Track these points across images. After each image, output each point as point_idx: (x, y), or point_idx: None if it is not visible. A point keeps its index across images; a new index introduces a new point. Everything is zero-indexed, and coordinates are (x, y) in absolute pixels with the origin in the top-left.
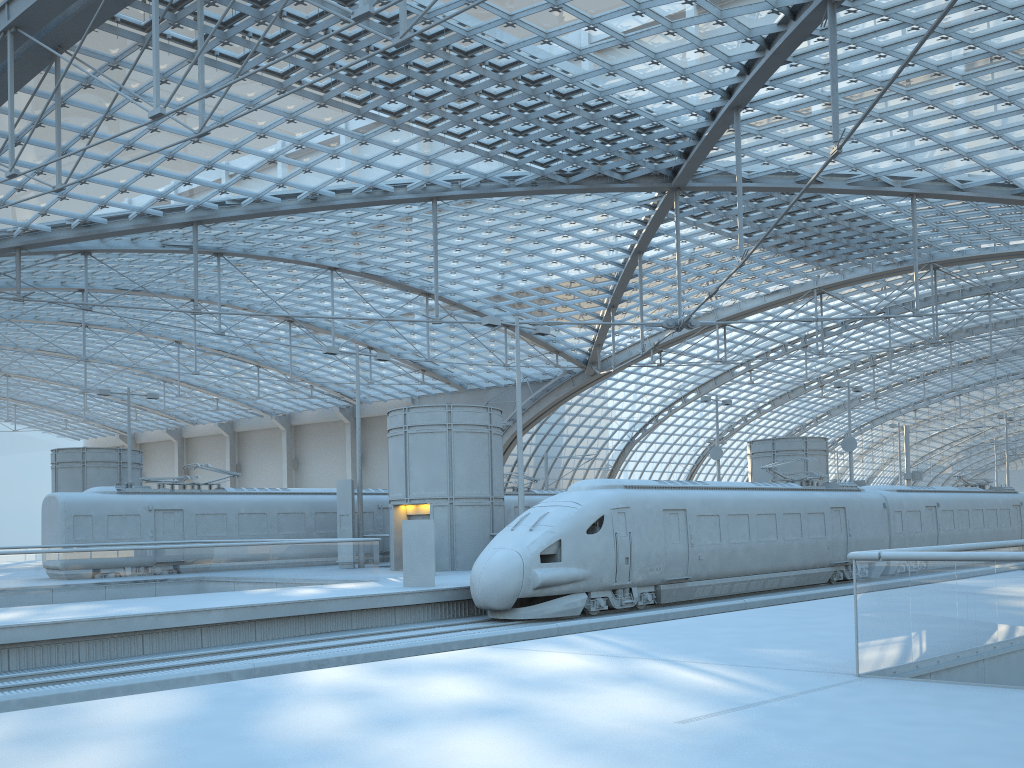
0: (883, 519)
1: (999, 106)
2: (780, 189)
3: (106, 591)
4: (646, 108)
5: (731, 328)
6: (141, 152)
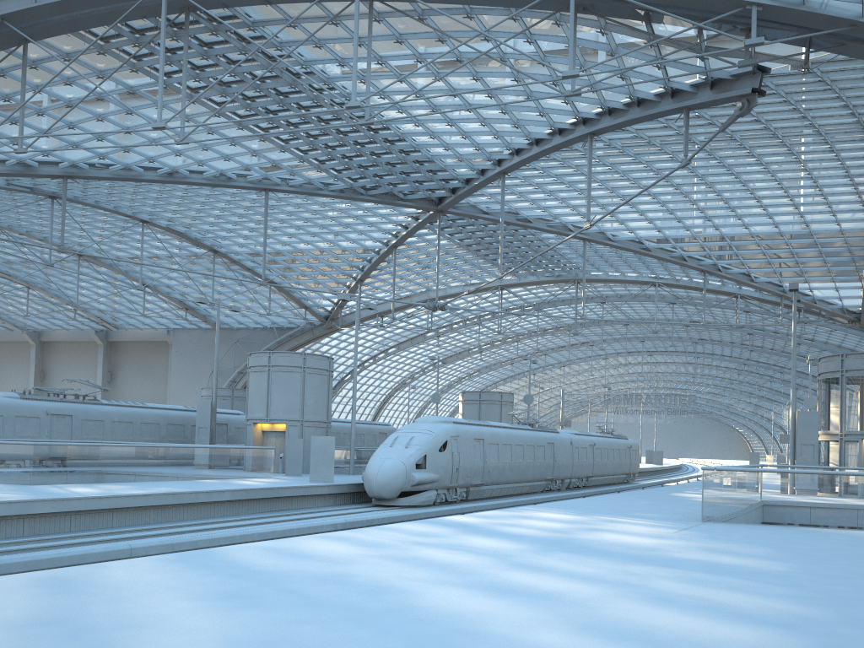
0: (570, 452)
1: (647, 197)
2: (506, 222)
3: (110, 476)
4: (441, 159)
5: None
6: (46, 118)
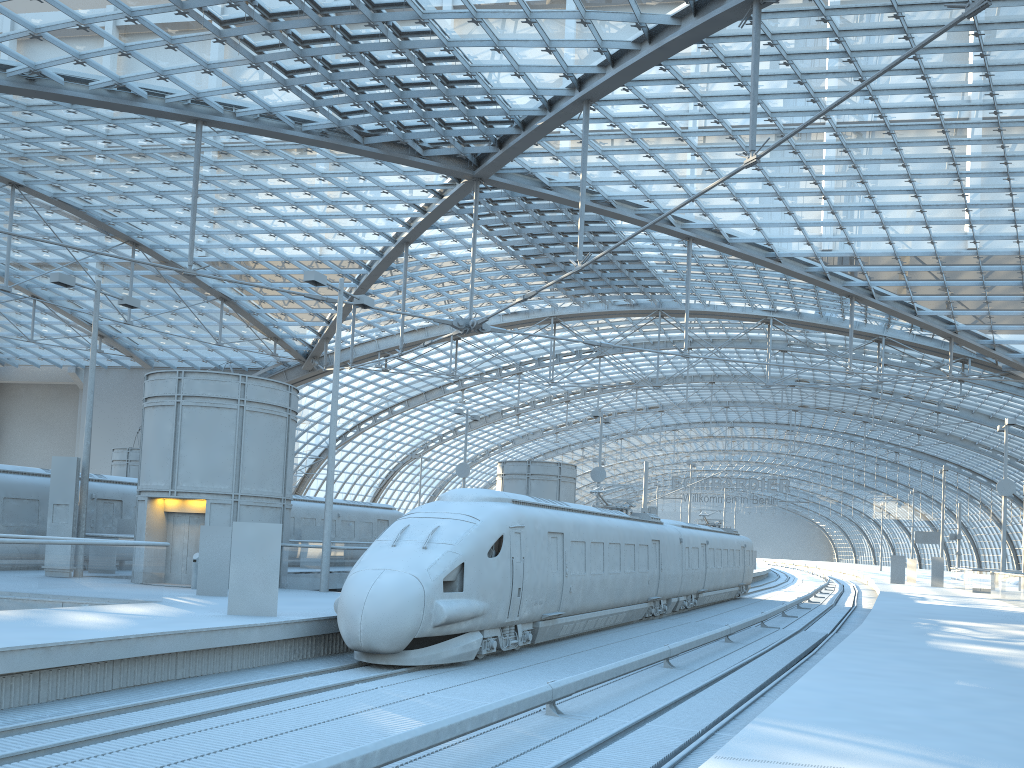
0: (679, 554)
1: (794, 169)
2: (577, 204)
3: None
4: (486, 76)
5: (458, 343)
6: None
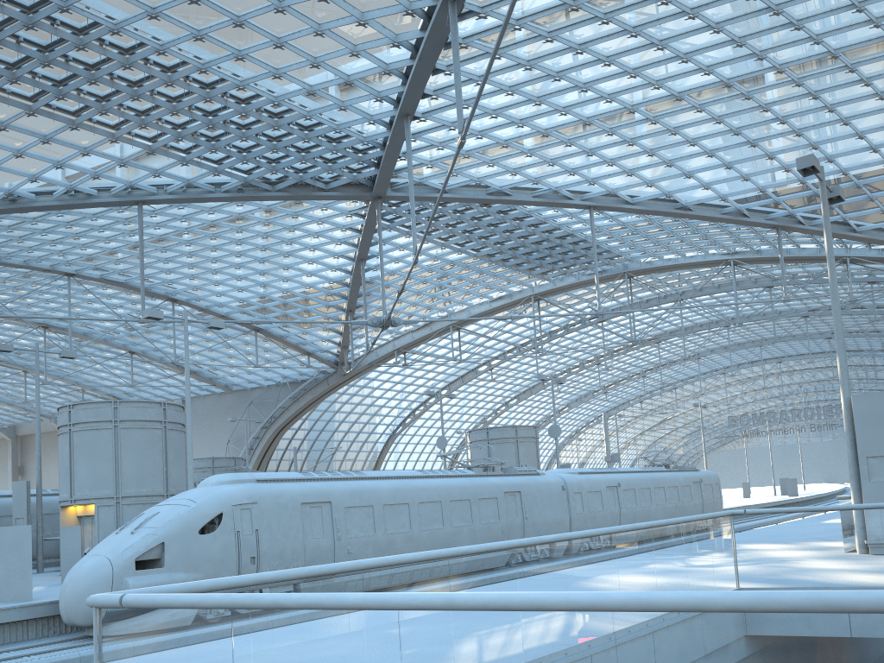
0: (562, 501)
1: (648, 126)
2: (473, 200)
3: None
4: (327, 116)
5: (467, 331)
6: None
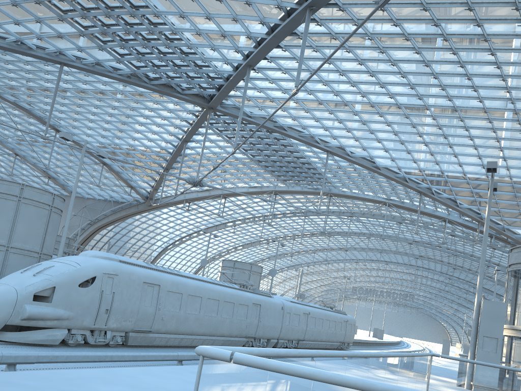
0: (280, 315)
1: (376, 116)
2: (265, 127)
3: None
4: (200, 50)
5: (229, 200)
6: None
